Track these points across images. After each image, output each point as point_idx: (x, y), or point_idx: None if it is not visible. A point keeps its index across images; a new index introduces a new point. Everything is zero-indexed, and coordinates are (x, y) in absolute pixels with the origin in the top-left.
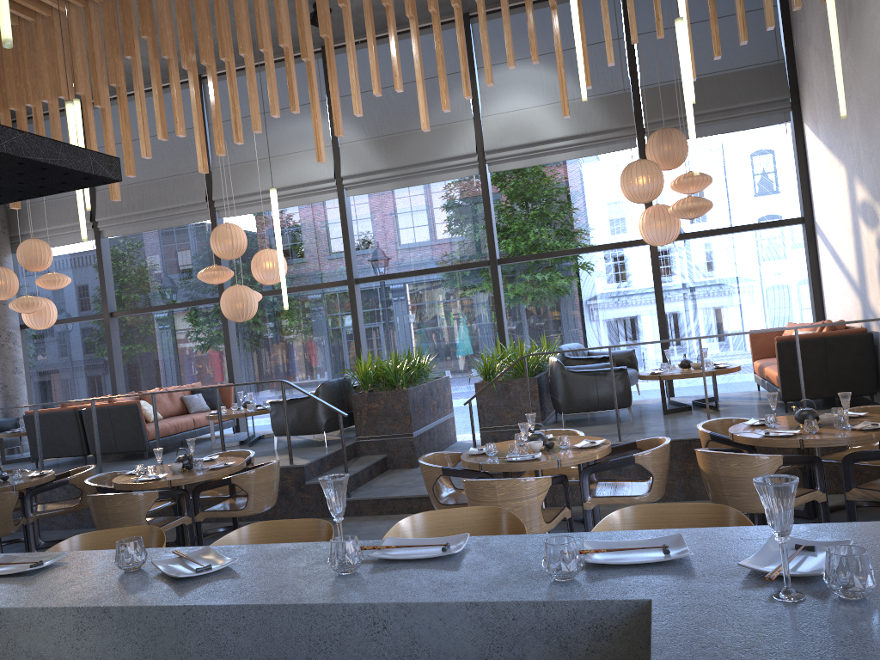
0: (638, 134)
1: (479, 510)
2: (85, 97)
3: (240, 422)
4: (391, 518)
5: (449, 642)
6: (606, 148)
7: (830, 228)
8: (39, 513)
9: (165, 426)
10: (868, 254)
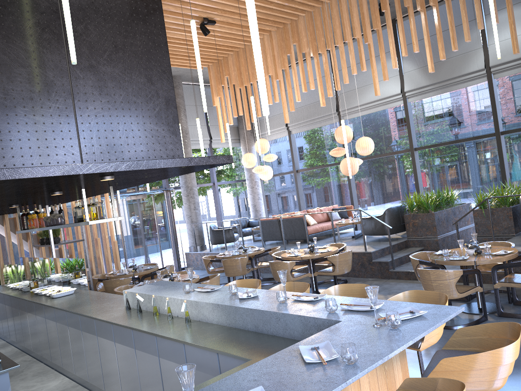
0: None
1: (362, 285)
2: (272, 76)
3: (357, 225)
4: (413, 282)
5: (294, 326)
6: None
7: None
8: (258, 266)
9: (316, 228)
10: None
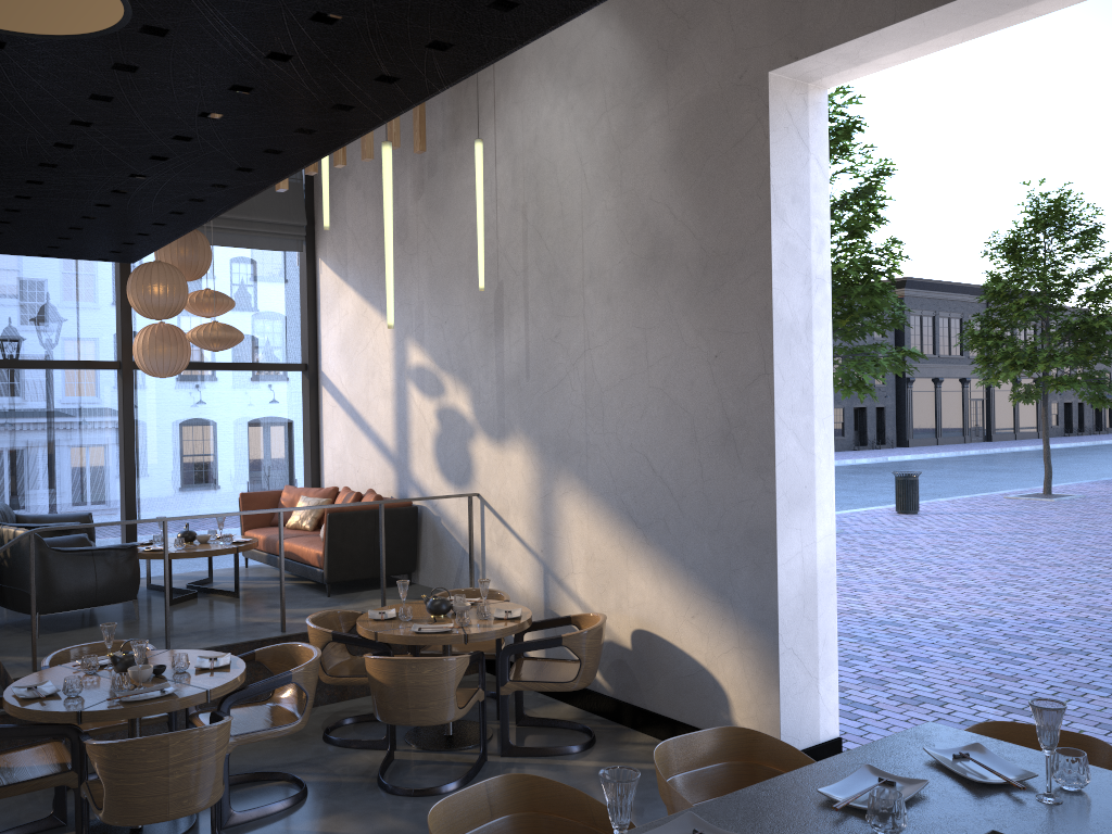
0: None
1: (495, 783)
2: None
3: None
4: None
5: None
6: None
7: (351, 383)
8: None
9: None
10: (419, 423)
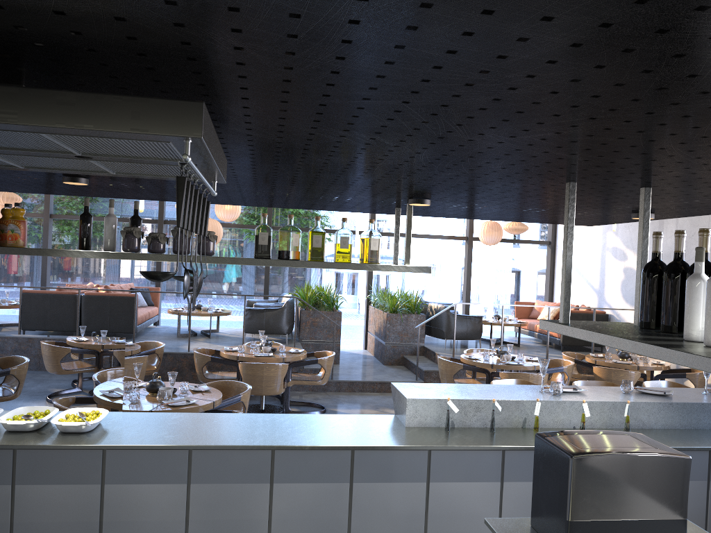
0: None
1: (663, 382)
2: None
3: (159, 317)
4: (365, 394)
5: None
6: None
7: (574, 252)
8: None
9: (142, 316)
10: (612, 273)
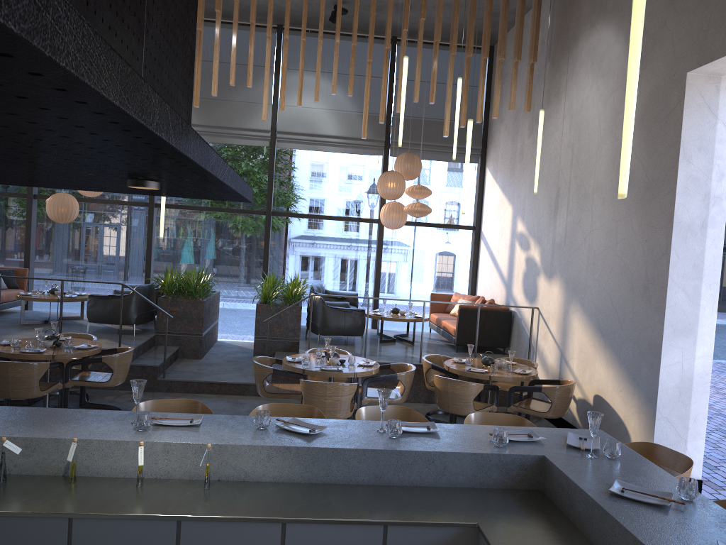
0: (385, 147)
1: (395, 407)
2: None
3: (29, 301)
4: (198, 396)
5: (460, 469)
6: (362, 151)
7: (493, 239)
8: None
9: None
10: (518, 264)
